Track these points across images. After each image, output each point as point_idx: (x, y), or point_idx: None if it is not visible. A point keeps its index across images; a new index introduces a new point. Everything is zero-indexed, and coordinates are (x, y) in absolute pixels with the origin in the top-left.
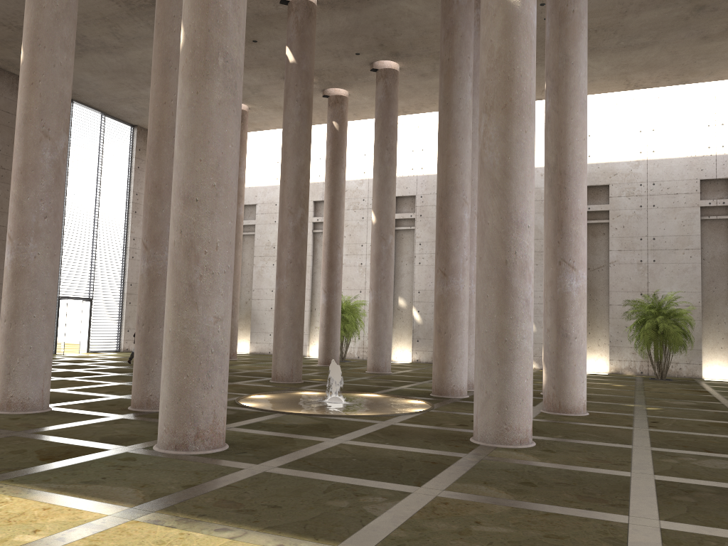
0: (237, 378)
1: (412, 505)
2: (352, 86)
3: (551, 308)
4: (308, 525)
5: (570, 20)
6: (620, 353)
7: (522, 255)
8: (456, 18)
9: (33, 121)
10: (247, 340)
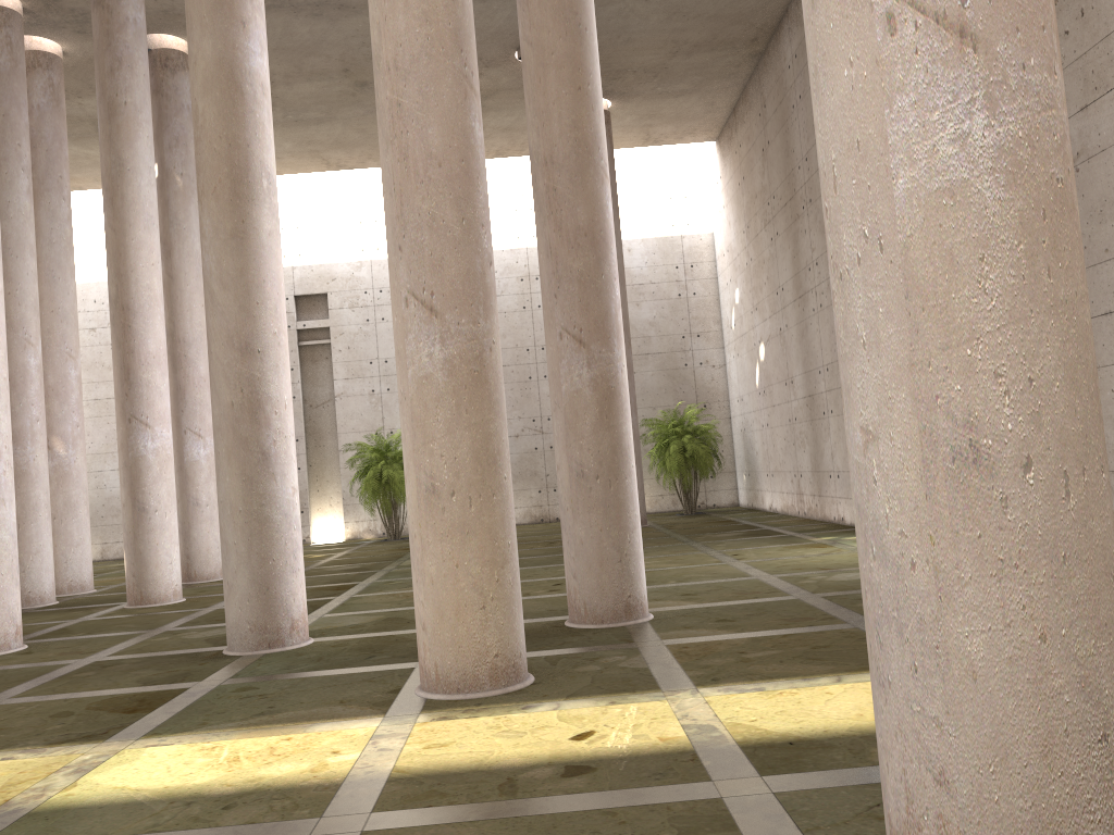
0: None
1: None
2: None
3: (125, 478)
4: None
5: (122, 115)
6: (357, 512)
7: None
8: None
9: None
10: None
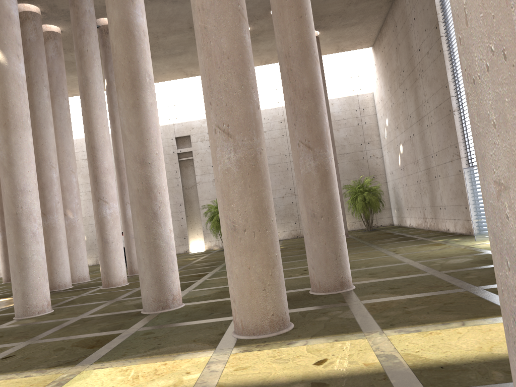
0: None
1: None
2: None
3: (97, 227)
4: None
5: (86, 56)
6: (210, 237)
7: (27, 208)
8: (29, 50)
9: None
10: None
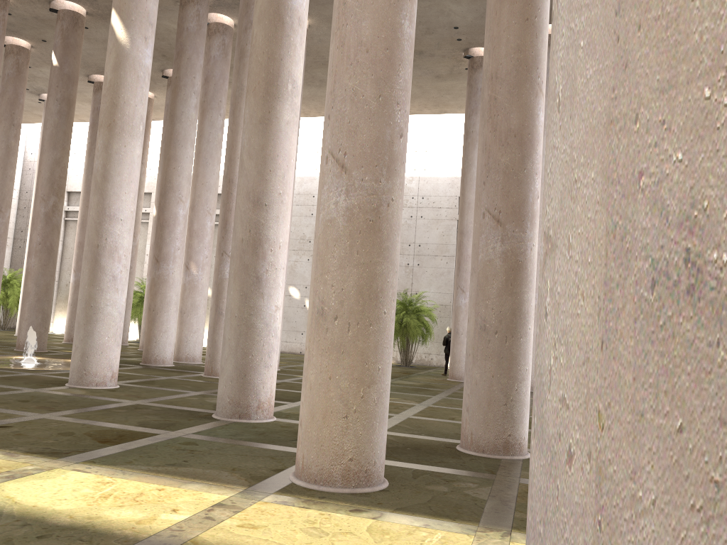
0: None
1: None
2: (155, 89)
3: (214, 291)
4: None
5: (247, 57)
6: None
7: (113, 241)
8: (185, 42)
9: None
10: (65, 321)
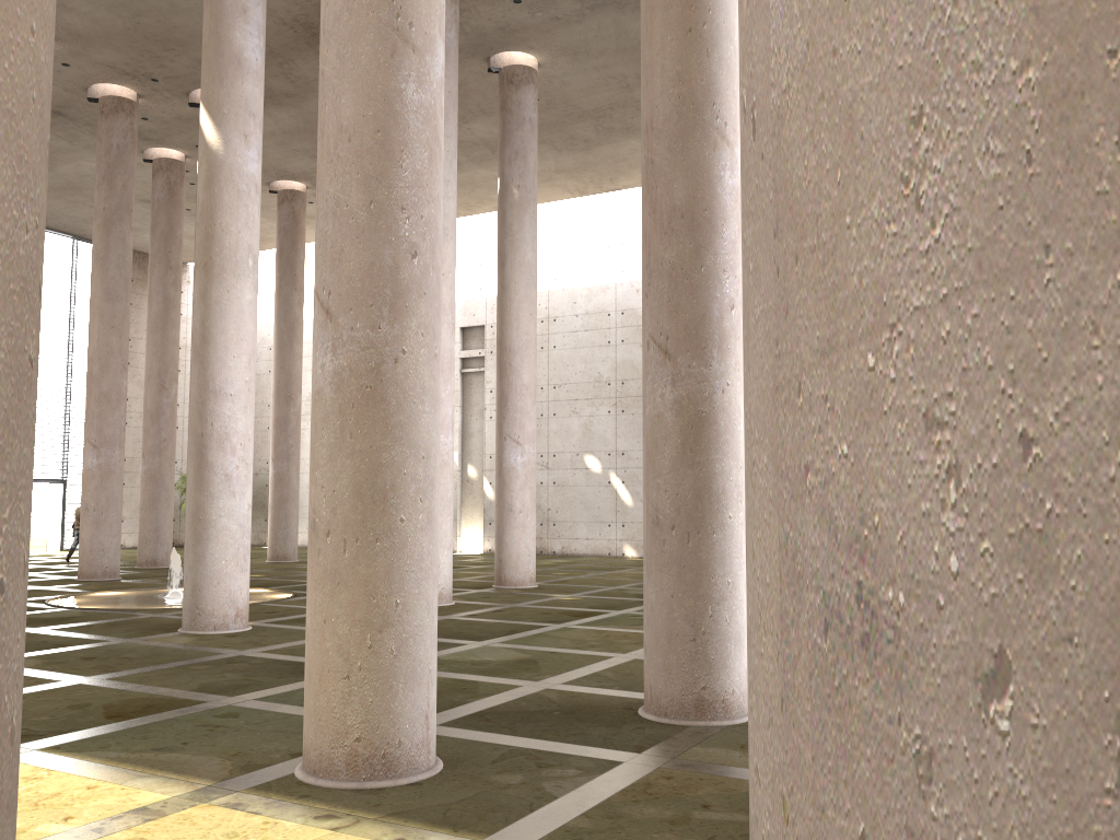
0: (152, 576)
1: None
2: None
3: None
4: None
5: None
6: None
7: (222, 426)
8: None
9: None
10: None
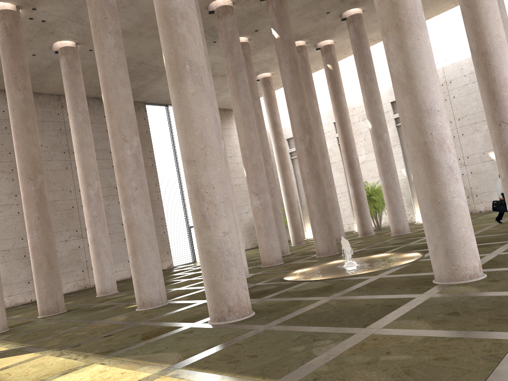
0: (295, 258)
1: (348, 344)
2: (334, 35)
3: (501, 162)
4: (265, 368)
5: None
6: None
7: (438, 134)
8: None
9: (116, 134)
10: None
